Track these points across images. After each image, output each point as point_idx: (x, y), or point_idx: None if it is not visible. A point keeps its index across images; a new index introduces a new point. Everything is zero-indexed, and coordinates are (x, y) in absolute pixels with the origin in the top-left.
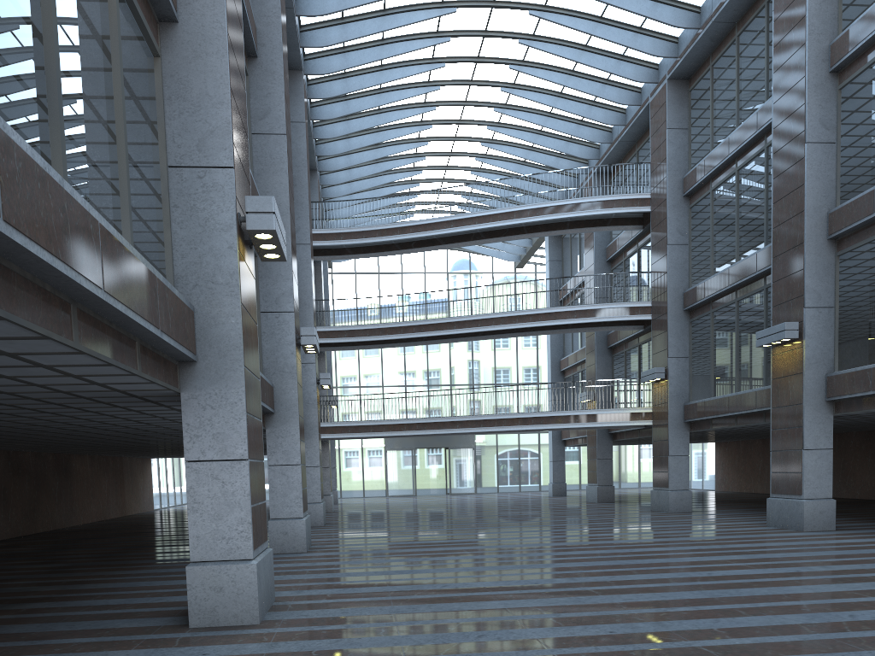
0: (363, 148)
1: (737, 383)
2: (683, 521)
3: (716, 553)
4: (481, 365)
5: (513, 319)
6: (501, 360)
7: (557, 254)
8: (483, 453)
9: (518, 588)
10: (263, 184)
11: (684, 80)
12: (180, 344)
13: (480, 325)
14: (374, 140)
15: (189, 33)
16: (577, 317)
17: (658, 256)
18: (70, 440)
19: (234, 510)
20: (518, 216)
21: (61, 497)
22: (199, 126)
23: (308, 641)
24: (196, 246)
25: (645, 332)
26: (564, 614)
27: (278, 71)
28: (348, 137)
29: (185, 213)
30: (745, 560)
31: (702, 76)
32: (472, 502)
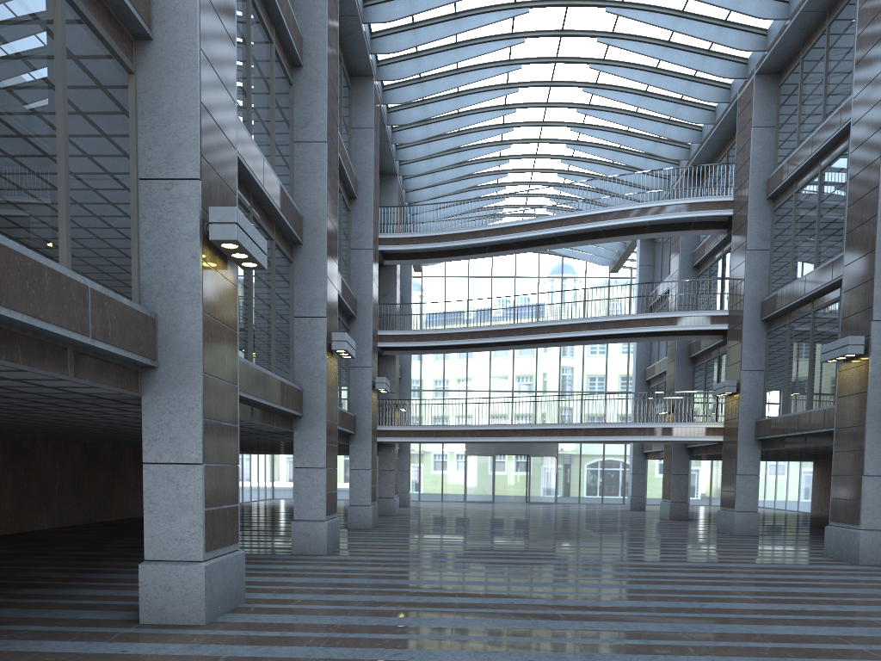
0: (445, 152)
1: (809, 400)
2: (738, 545)
3: (734, 583)
4: (568, 372)
5: (581, 326)
6: (589, 368)
7: (648, 258)
8: (565, 462)
9: (488, 606)
10: (302, 191)
11: (774, 75)
12: (128, 351)
13: (547, 332)
14: (454, 144)
15: (162, 50)
16: (647, 325)
17: (737, 262)
18: (124, 435)
19: (187, 512)
20: (591, 220)
21: (137, 488)
22: (168, 140)
23: (230, 645)
24: (161, 255)
25: (725, 343)
26: (504, 638)
27: (321, 79)
28: (428, 141)
29: (153, 224)
30: (758, 593)
31: (792, 70)
32: (542, 512)
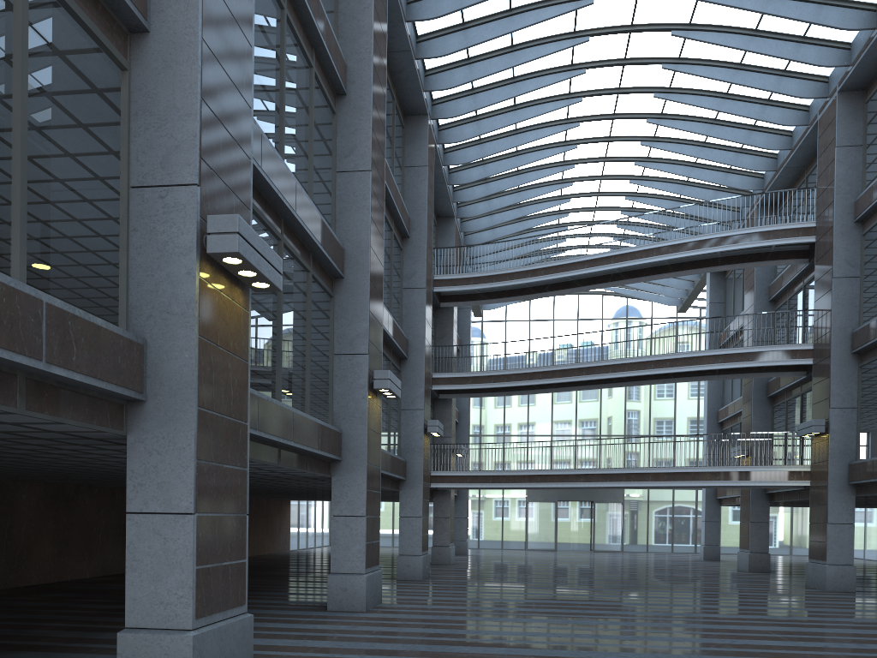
0: (504, 192)
1: None
2: (834, 604)
3: (843, 657)
4: (634, 415)
5: (648, 364)
6: (656, 410)
7: (719, 295)
8: (632, 508)
9: None
10: (344, 222)
11: (860, 91)
12: (102, 380)
13: (611, 371)
14: (513, 183)
15: (160, 42)
16: (721, 362)
17: (822, 292)
18: None
19: (175, 571)
20: (658, 253)
21: None
22: (164, 142)
23: None
24: (153, 273)
25: (809, 379)
26: None
27: (366, 107)
28: (486, 181)
29: (144, 237)
30: None
31: None
32: (607, 562)
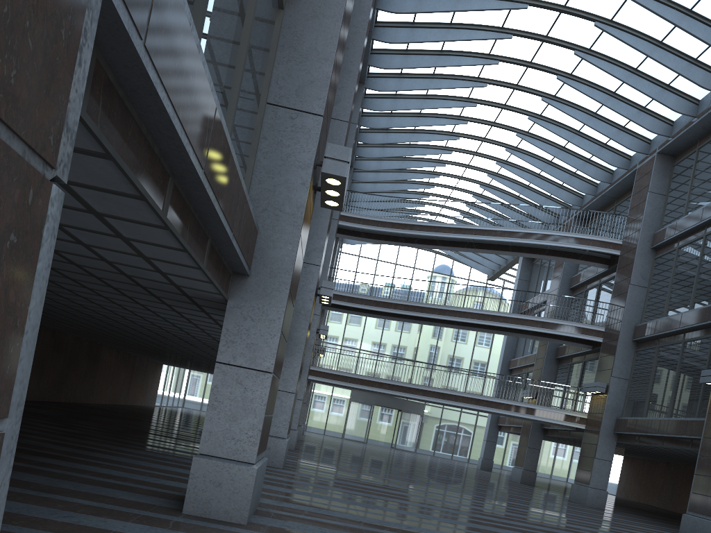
0: (393, 158)
1: (670, 410)
2: (601, 516)
3: None
4: (443, 350)
5: (486, 316)
6: (459, 350)
7: (526, 275)
8: (428, 421)
9: None
10: None
11: (671, 156)
12: (242, 255)
13: (458, 316)
14: (404, 153)
15: None
16: (540, 326)
17: (619, 292)
18: (108, 331)
19: (249, 415)
20: (508, 236)
21: (86, 378)
22: (302, 75)
23: None
24: (273, 176)
25: (592, 352)
26: None
27: (354, 71)
28: (383, 146)
29: (271, 146)
30: None
31: (688, 156)
32: (414, 459)
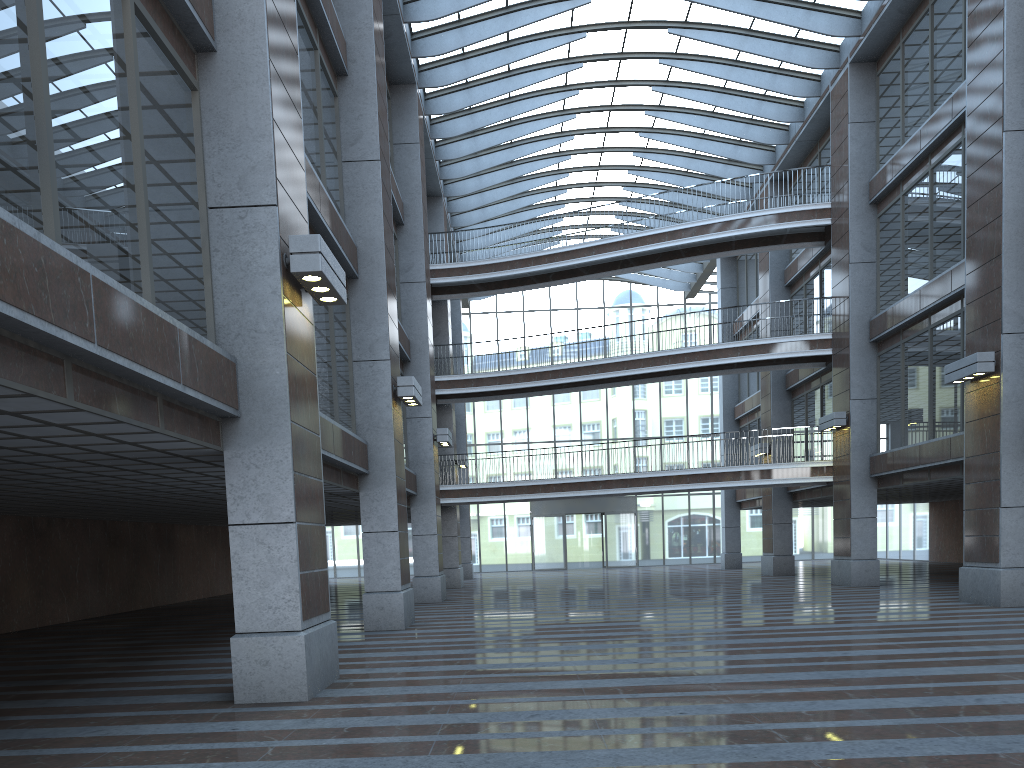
0: (495, 167)
1: (931, 429)
2: (860, 596)
3: (871, 632)
4: (644, 415)
5: (664, 359)
6: (667, 409)
7: (731, 280)
8: (646, 518)
9: (611, 667)
10: (355, 217)
11: (871, 63)
12: (214, 399)
13: (626, 368)
14: (507, 158)
15: (228, 62)
16: (741, 354)
17: (839, 278)
18: (159, 507)
19: (281, 577)
20: (670, 238)
21: (164, 571)
22: (240, 163)
23: (347, 717)
24: (237, 292)
25: (828, 370)
26: (642, 694)
27: (370, 89)
28: (476, 155)
29: (226, 258)
30: (900, 639)
31: (892, 56)
32: (626, 576)
